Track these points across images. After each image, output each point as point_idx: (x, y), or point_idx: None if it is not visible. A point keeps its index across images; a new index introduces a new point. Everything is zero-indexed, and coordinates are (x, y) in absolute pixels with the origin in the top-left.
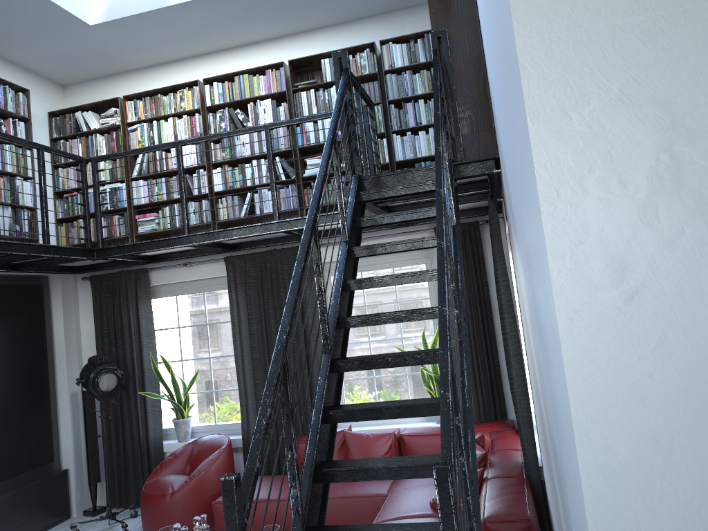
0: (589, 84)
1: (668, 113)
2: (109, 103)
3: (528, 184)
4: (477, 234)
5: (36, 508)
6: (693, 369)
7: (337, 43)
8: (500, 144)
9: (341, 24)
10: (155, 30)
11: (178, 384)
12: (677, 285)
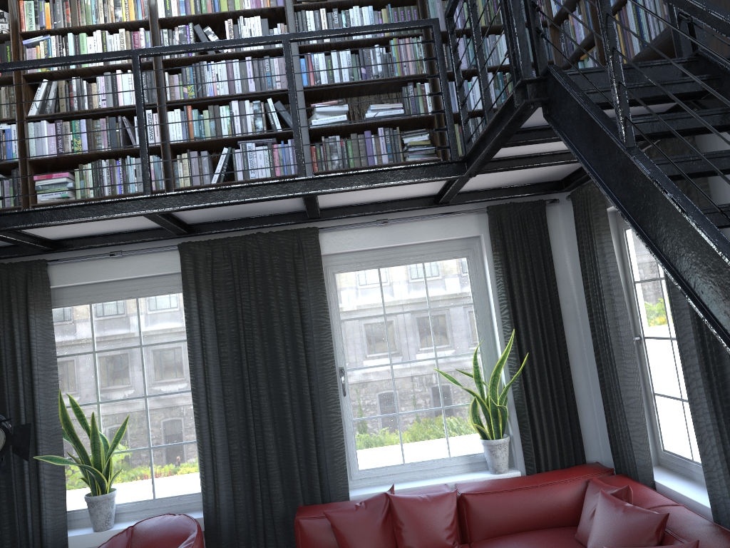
0: None
1: None
2: None
3: None
4: (543, 217)
5: None
6: None
7: None
8: None
9: None
10: None
11: (99, 439)
12: None
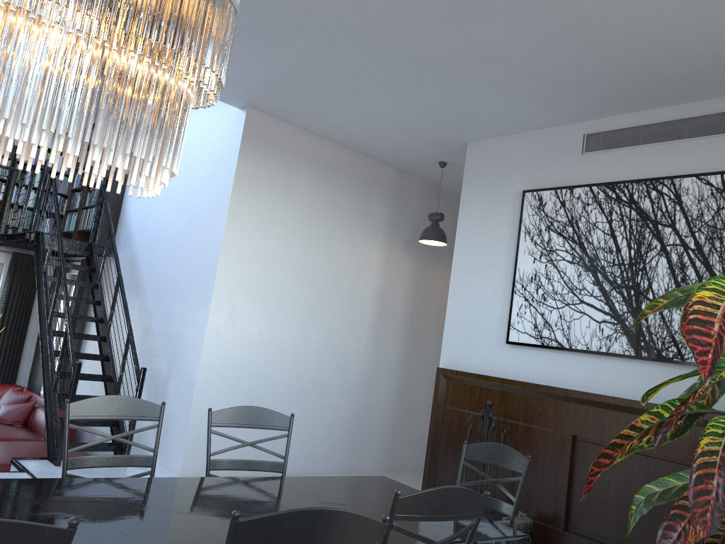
0: (223, 295)
1: (233, 305)
2: None
3: (198, 305)
4: None
5: None
6: (222, 350)
7: None
8: (132, 253)
9: None
10: None
11: None
12: (224, 335)
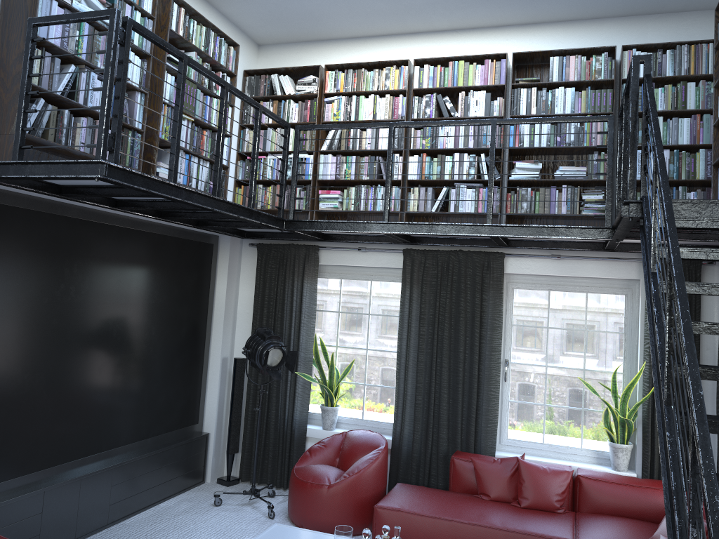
0: None
1: None
2: (307, 70)
3: None
4: (697, 274)
5: (179, 468)
6: None
7: (565, 41)
8: None
9: (574, 21)
10: (379, 1)
11: (334, 370)
12: None
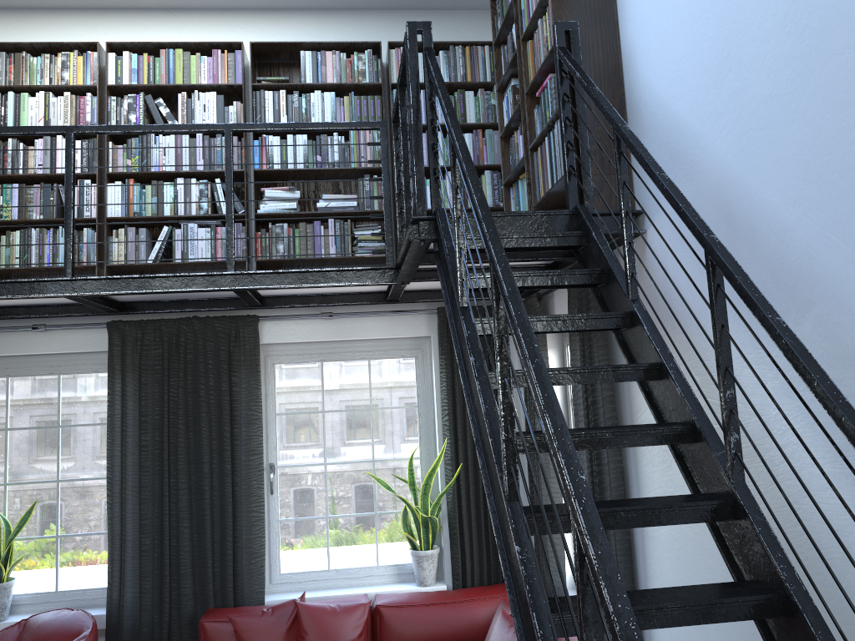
0: None
1: None
2: None
3: None
4: None
5: None
6: None
7: (318, 34)
8: (707, 187)
9: (327, 10)
10: None
11: (0, 524)
12: None
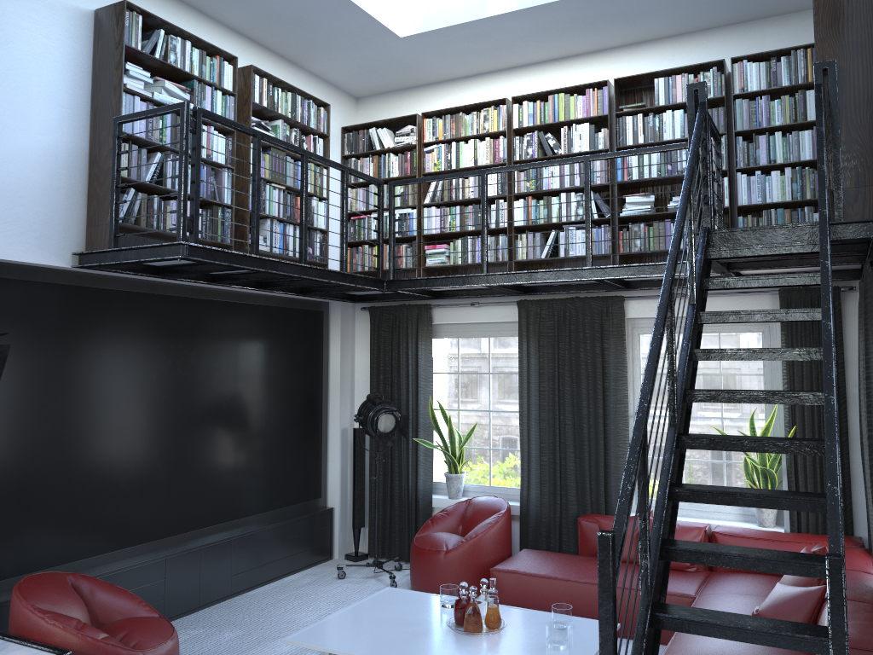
0: None
1: None
2: (405, 120)
3: None
4: (836, 303)
5: (303, 542)
6: None
7: (674, 58)
8: None
9: (682, 35)
10: (466, 42)
11: (454, 435)
12: None
